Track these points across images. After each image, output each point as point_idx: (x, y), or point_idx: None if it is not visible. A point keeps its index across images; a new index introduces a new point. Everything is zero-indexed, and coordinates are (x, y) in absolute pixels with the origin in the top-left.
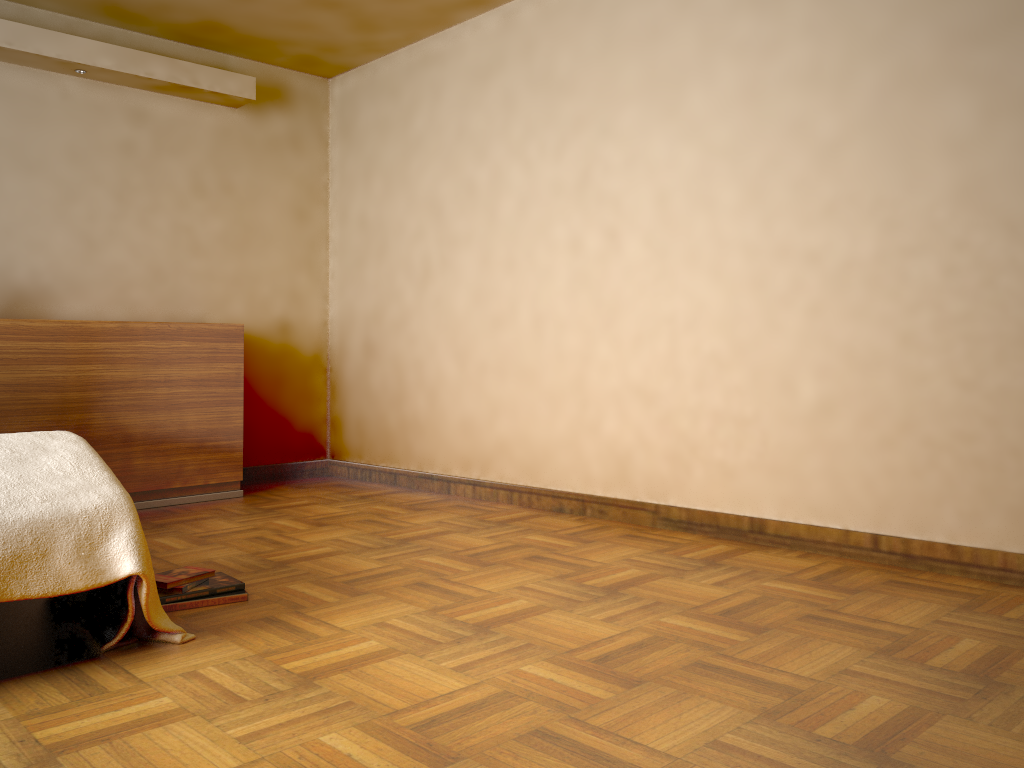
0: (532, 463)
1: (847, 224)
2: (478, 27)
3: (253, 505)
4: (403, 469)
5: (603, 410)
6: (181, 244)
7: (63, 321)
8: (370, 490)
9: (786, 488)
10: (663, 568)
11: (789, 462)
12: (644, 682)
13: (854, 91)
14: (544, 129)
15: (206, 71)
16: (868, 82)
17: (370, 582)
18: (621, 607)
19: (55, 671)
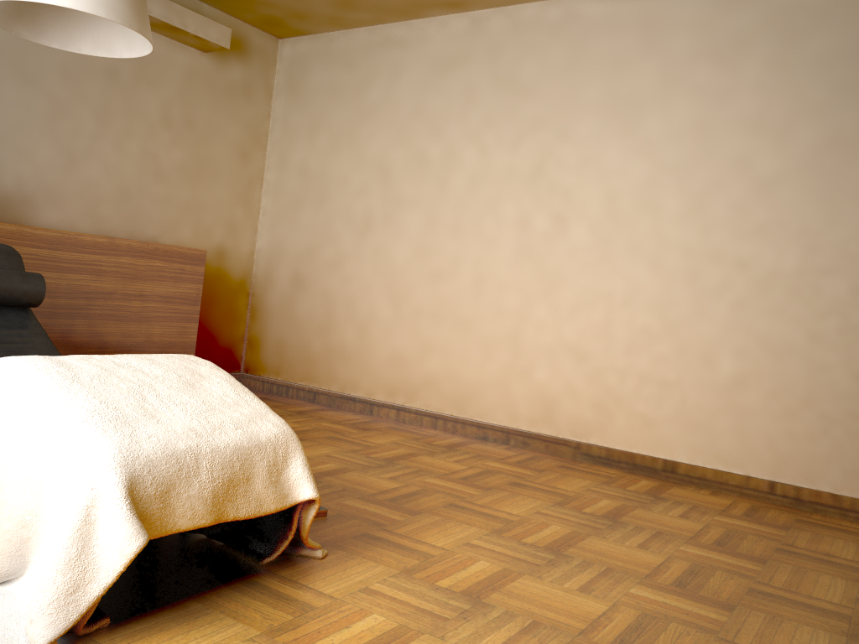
0: (460, 397)
1: (775, 243)
2: (445, 25)
3: None
4: (324, 389)
5: (535, 361)
6: (147, 169)
7: (61, 231)
8: (297, 406)
9: (698, 439)
10: (626, 500)
11: (703, 419)
12: (734, 606)
13: (792, 142)
14: (503, 122)
15: (194, 16)
16: (805, 138)
17: (410, 501)
18: (637, 535)
19: (240, 585)
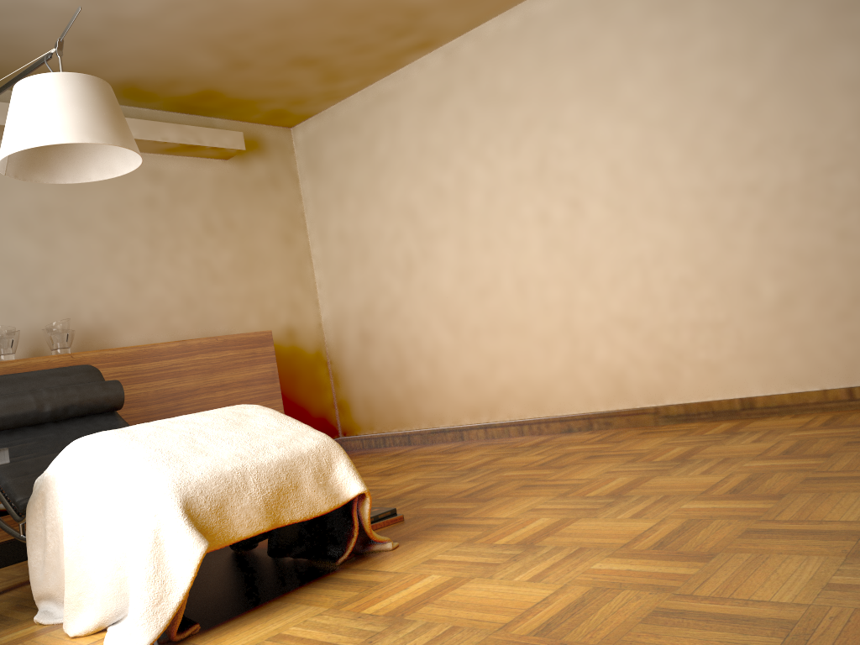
0: (536, 398)
1: (775, 159)
2: (424, 65)
3: None
4: (415, 430)
5: (593, 342)
6: (203, 275)
7: (137, 346)
8: (394, 451)
9: (766, 369)
10: (700, 442)
11: (764, 348)
12: (785, 494)
13: (760, 60)
14: (498, 133)
15: (206, 131)
16: (771, 52)
17: (485, 493)
18: (703, 466)
19: (316, 582)
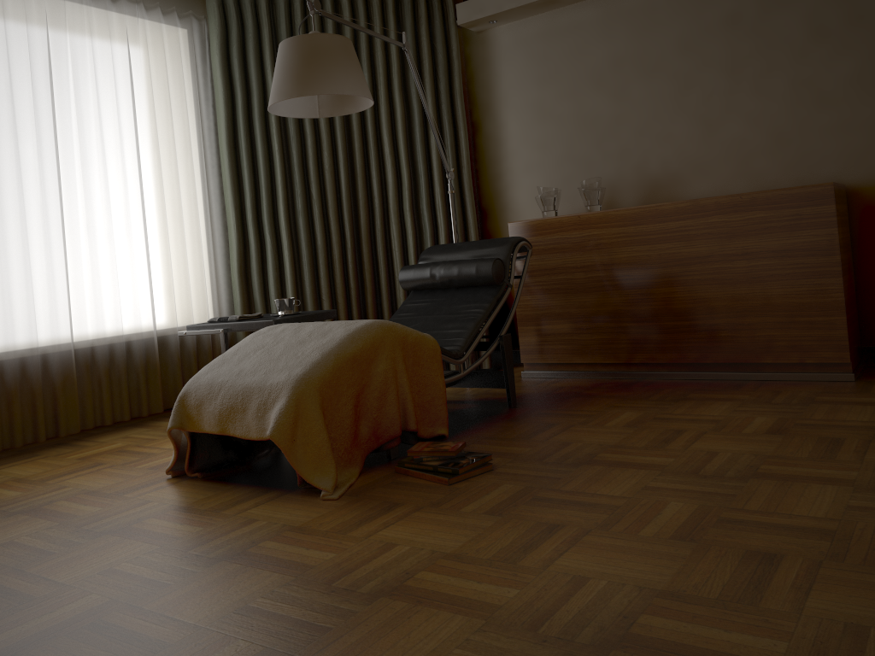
0: None
1: None
2: None
3: (819, 394)
4: None
5: None
6: (803, 100)
7: (641, 207)
8: None
9: None
10: None
11: None
12: None
13: None
14: None
15: None
16: None
17: (543, 507)
18: None
19: (263, 489)
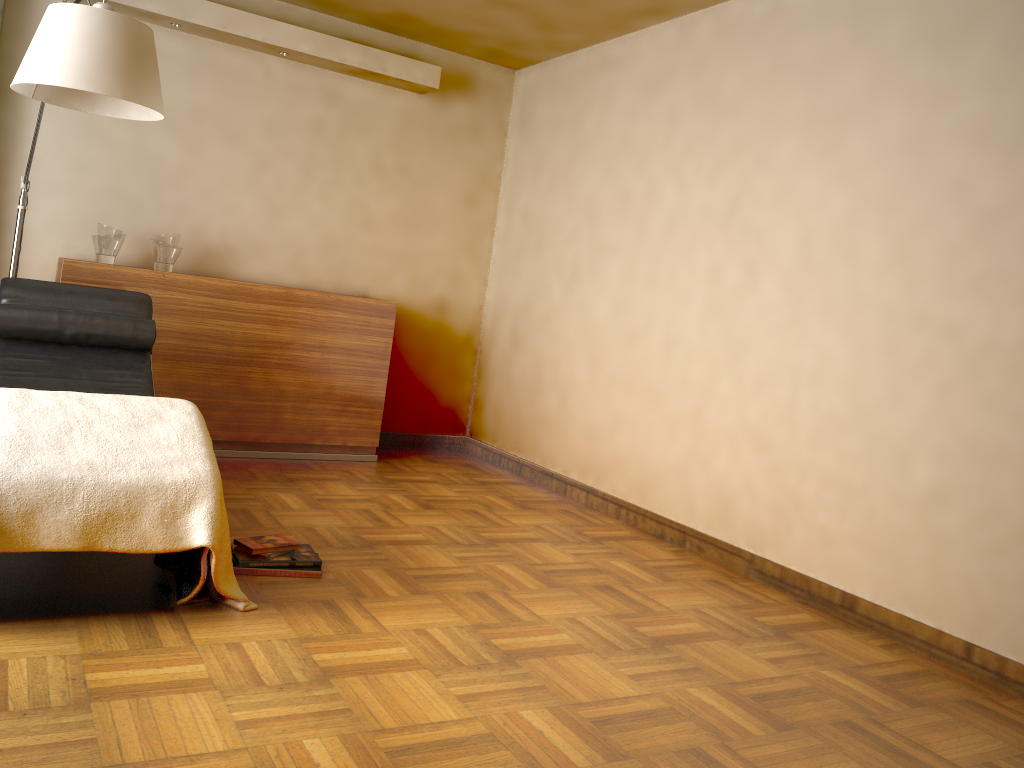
0: (643, 484)
1: (994, 303)
2: (655, 36)
3: (380, 473)
4: (528, 461)
5: (716, 447)
6: (355, 219)
7: (237, 282)
8: (493, 476)
9: (884, 570)
10: (727, 628)
11: (891, 544)
12: (628, 758)
13: None
14: (702, 150)
15: (395, 59)
16: None
17: (436, 582)
18: (656, 665)
19: (132, 615)
